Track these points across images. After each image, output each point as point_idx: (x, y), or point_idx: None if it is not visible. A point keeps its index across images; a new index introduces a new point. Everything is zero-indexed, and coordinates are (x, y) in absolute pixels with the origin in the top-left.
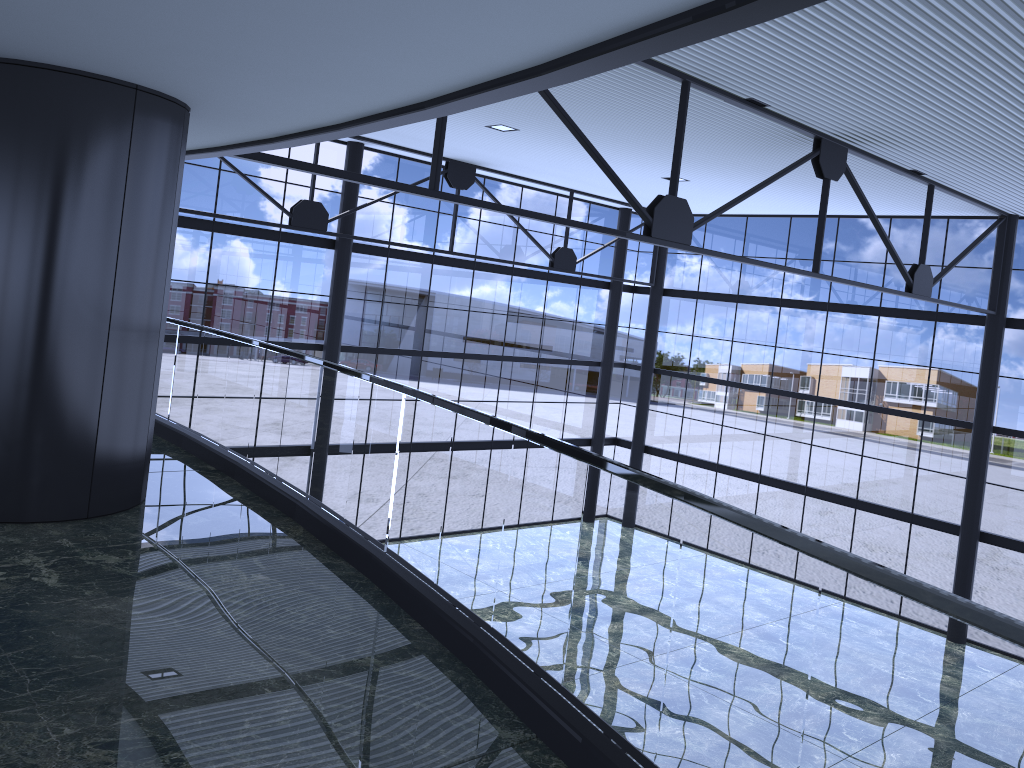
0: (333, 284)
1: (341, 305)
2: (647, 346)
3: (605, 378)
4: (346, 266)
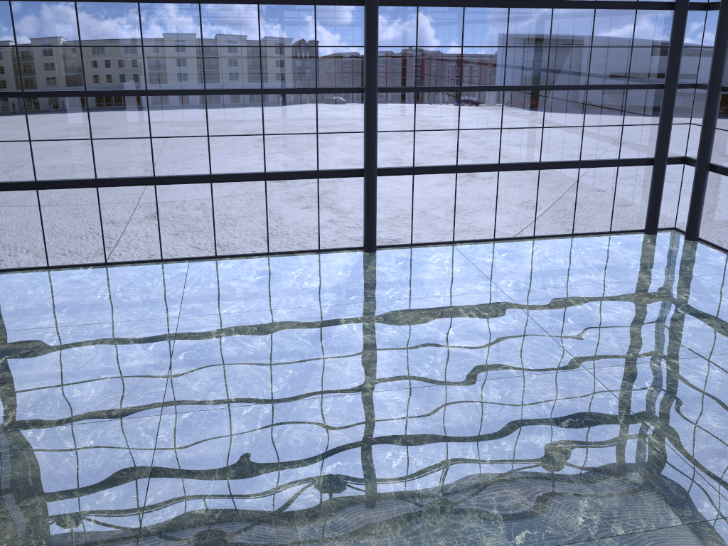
0: (364, 36)
1: (372, 53)
2: (714, 64)
3: (667, 100)
4: (373, 19)
